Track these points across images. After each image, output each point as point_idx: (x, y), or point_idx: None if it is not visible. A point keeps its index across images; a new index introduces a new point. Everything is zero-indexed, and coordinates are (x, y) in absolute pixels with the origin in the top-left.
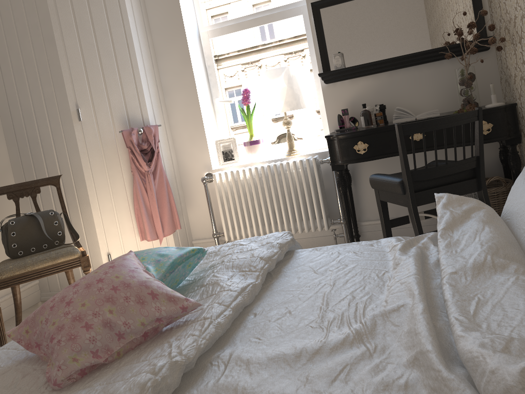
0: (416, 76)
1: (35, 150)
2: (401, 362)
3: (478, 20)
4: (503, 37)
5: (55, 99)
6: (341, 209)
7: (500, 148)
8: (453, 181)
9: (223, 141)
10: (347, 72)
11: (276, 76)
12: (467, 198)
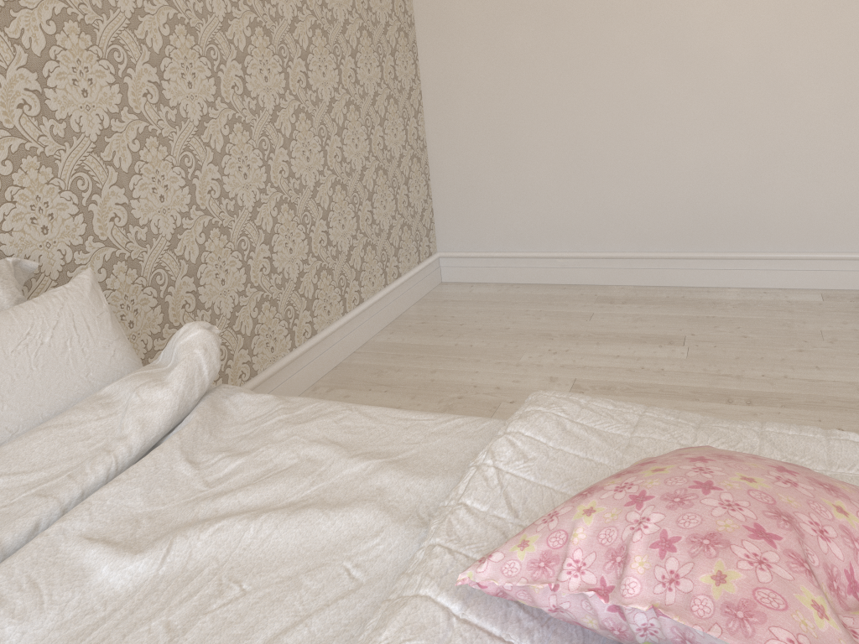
0: None
1: None
2: (197, 477)
3: None
4: None
5: None
6: None
7: None
8: None
9: None
10: None
11: None
12: None
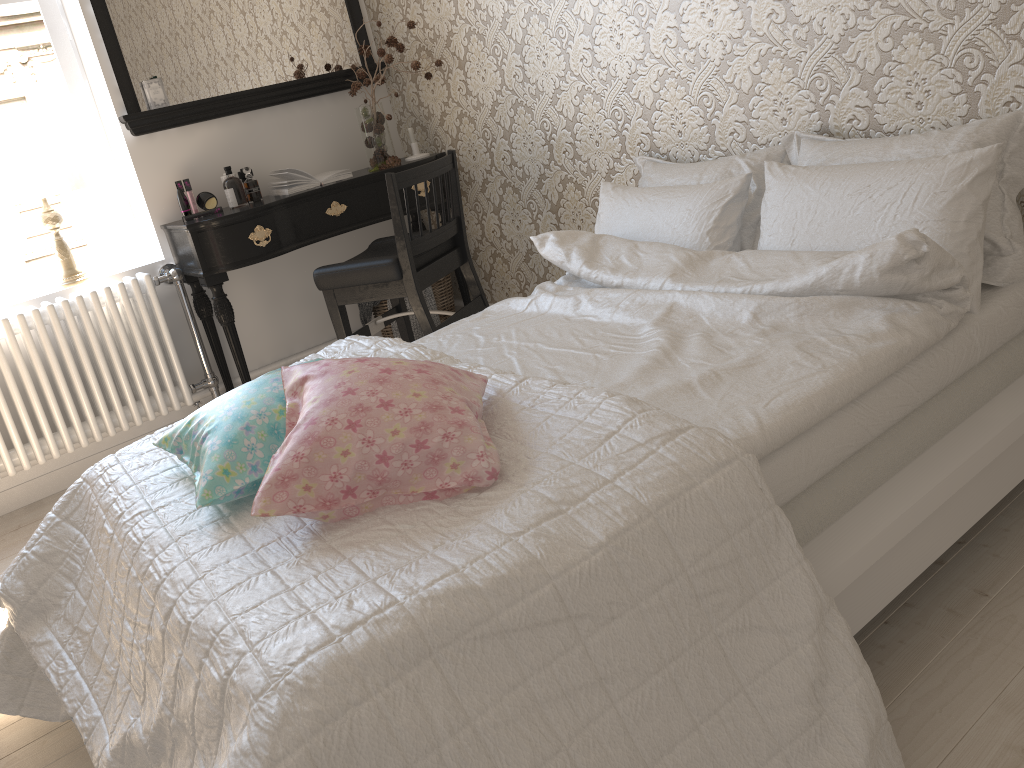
0: (287, 121)
1: None
2: (741, 326)
3: (360, 38)
4: (440, 60)
5: None
6: (207, 360)
7: (415, 221)
8: (441, 254)
9: None
10: (178, 113)
11: (28, 122)
12: (576, 231)
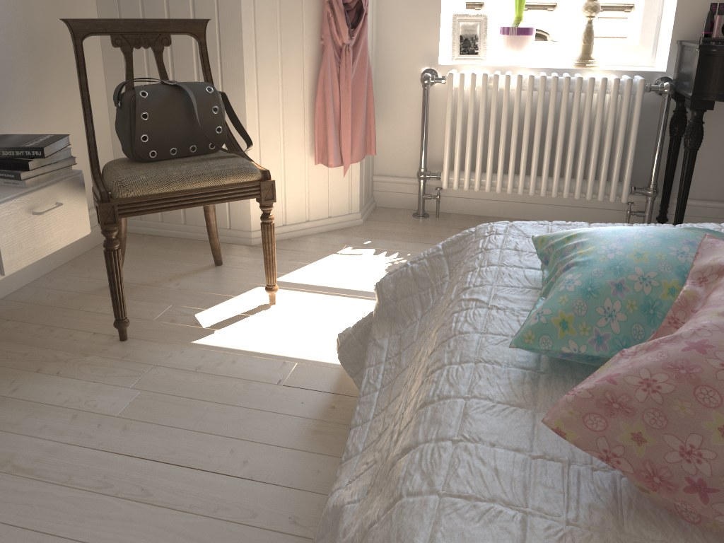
0: None
1: None
2: None
3: None
4: None
5: None
6: (657, 172)
7: None
8: None
9: (466, 18)
10: None
11: None
12: None
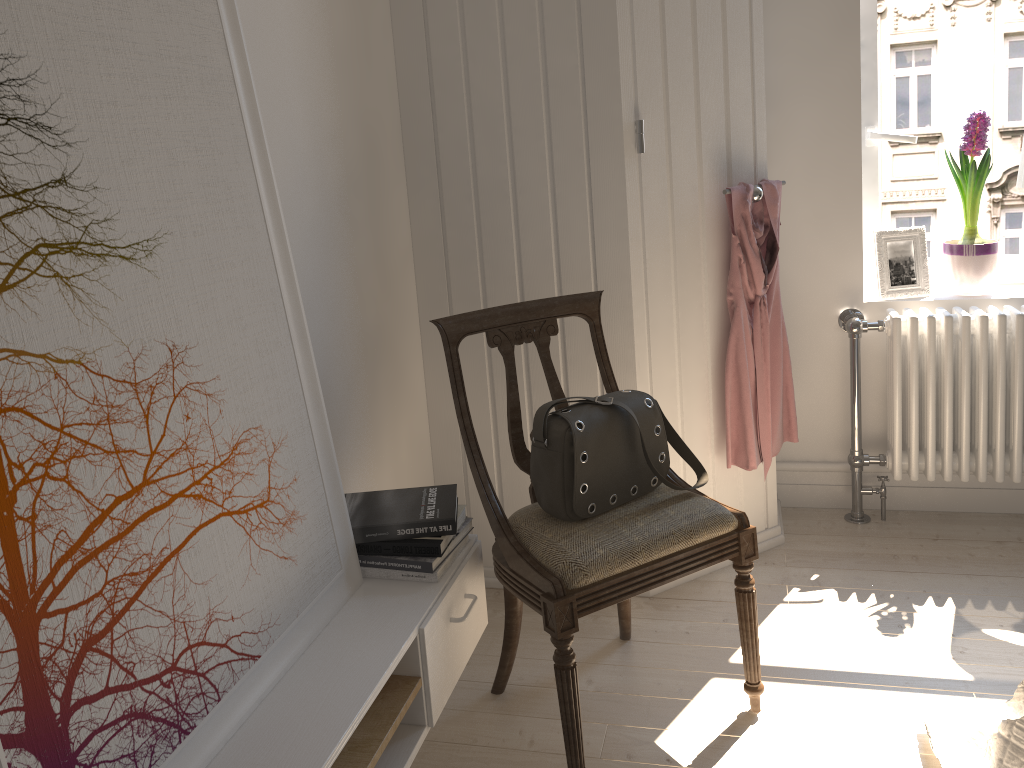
0: None
1: (492, 213)
2: None
3: None
4: None
5: (580, 88)
6: None
7: None
8: None
9: (894, 235)
10: None
11: None
12: None
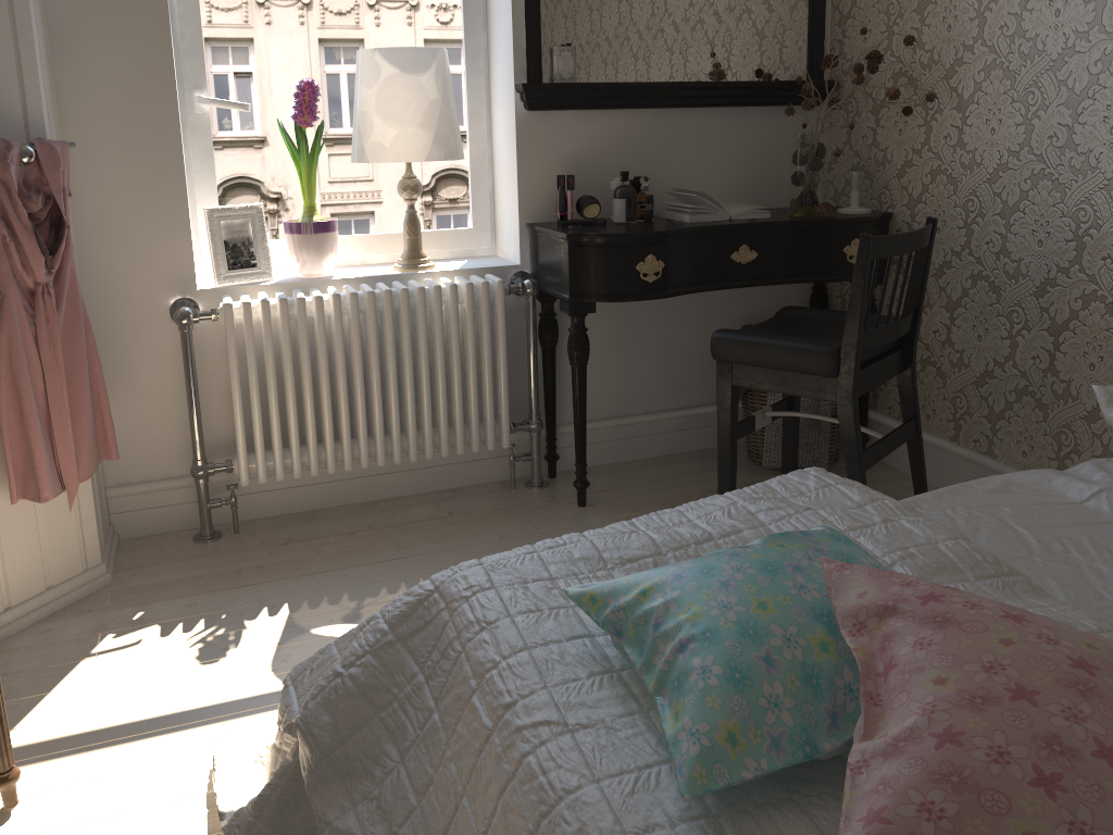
0: (701, 130)
1: None
2: None
3: (814, 45)
4: (934, 94)
5: None
6: (537, 398)
7: (817, 288)
8: (882, 353)
9: (229, 213)
10: (583, 93)
11: (419, 68)
12: None
